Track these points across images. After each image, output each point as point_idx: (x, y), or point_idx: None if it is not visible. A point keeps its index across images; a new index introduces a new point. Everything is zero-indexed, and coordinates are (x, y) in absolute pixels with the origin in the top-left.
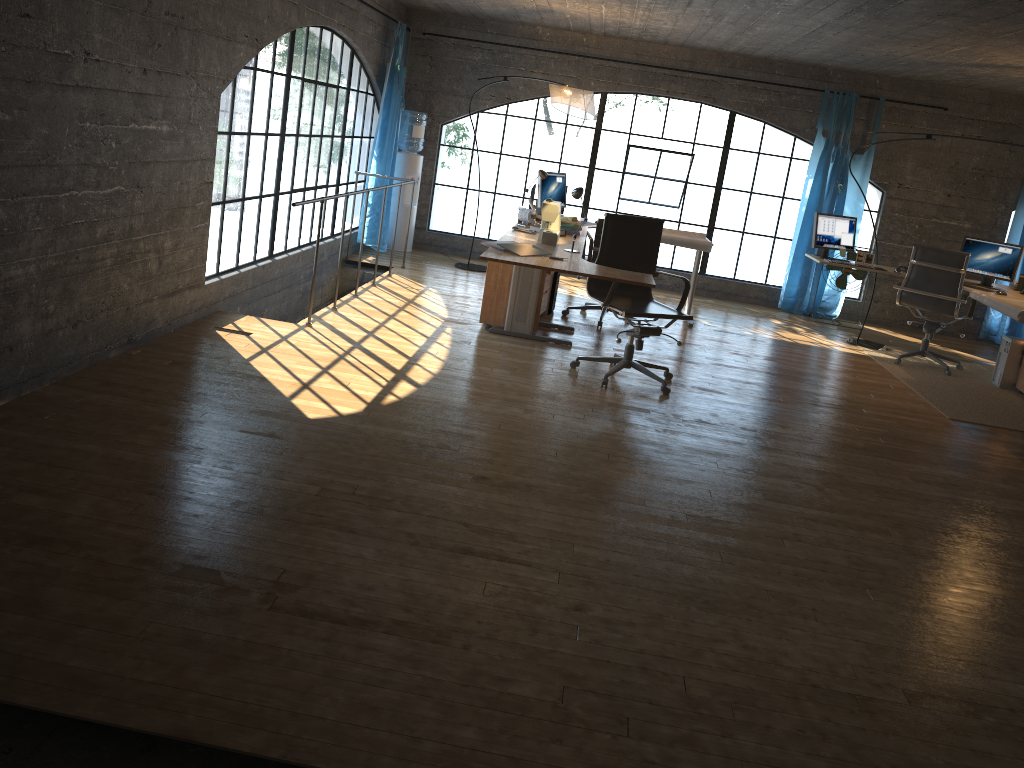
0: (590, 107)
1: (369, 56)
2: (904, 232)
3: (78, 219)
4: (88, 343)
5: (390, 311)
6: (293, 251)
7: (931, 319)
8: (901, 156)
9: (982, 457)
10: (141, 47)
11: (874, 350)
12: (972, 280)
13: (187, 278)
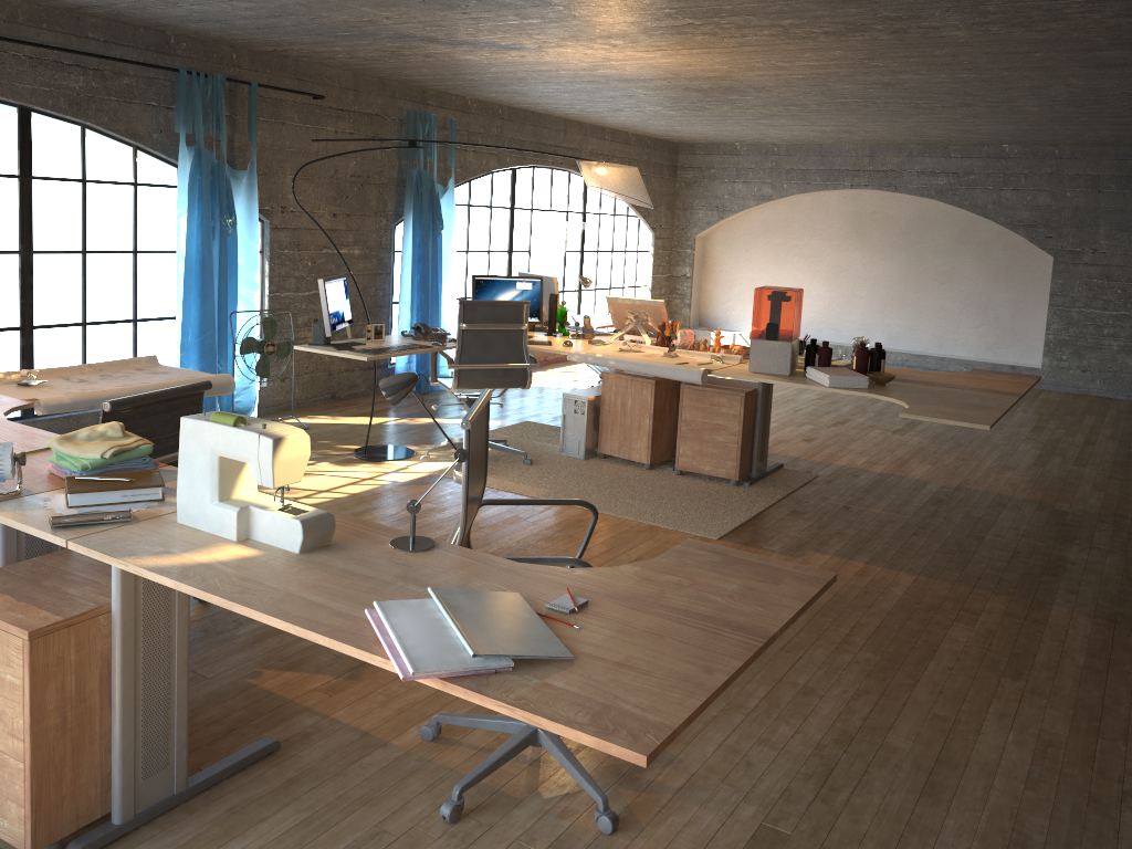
0: None
1: None
2: (298, 274)
3: None
4: None
5: None
6: None
7: (466, 395)
8: (279, 167)
9: (875, 584)
10: None
11: (412, 460)
12: None
13: None
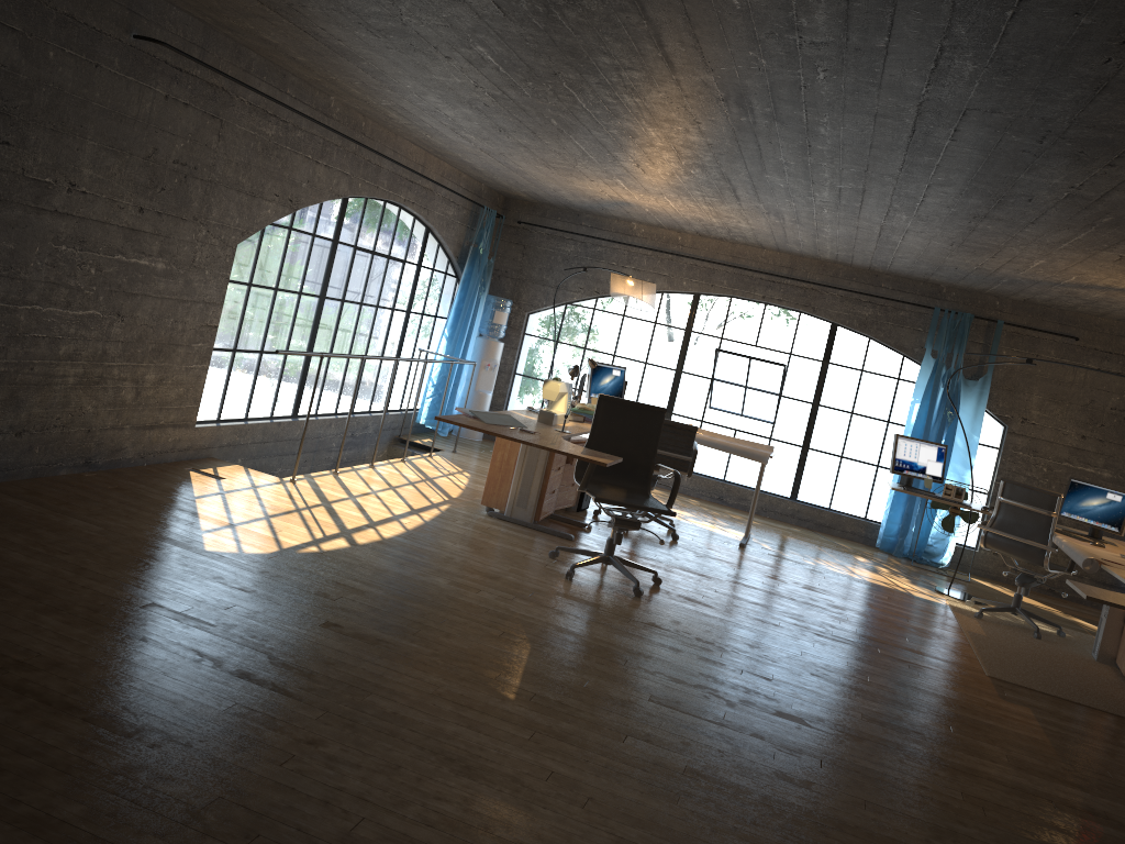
0: (648, 298)
1: (448, 236)
2: (1030, 474)
3: (39, 332)
4: (33, 454)
5: (396, 483)
6: (326, 416)
7: (1028, 571)
8: (1025, 387)
9: (990, 716)
10: (139, 188)
11: (962, 601)
12: (1086, 532)
13: (172, 415)
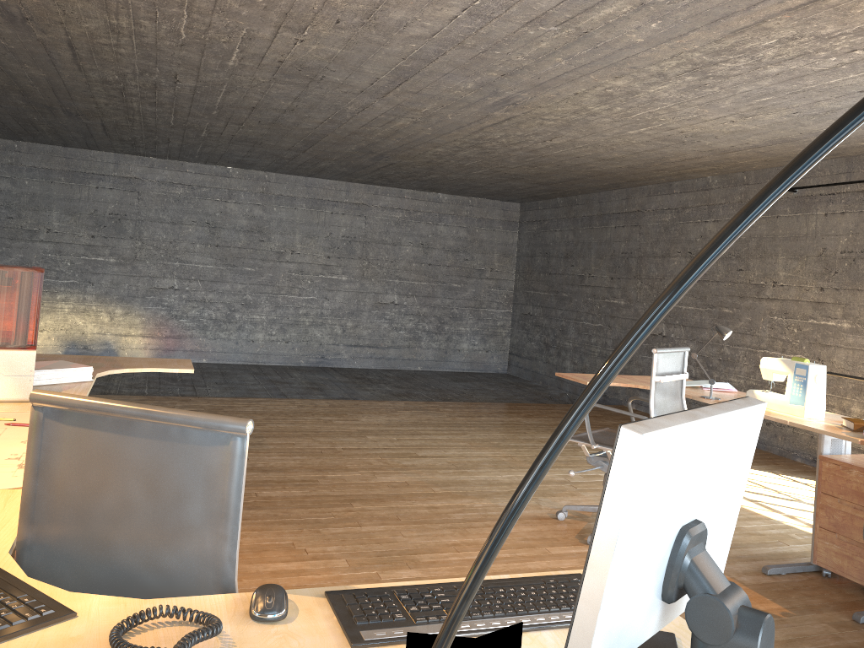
0: None
1: None
2: None
3: None
4: (777, 440)
5: None
6: None
7: None
8: None
9: None
10: (817, 275)
11: None
12: None
13: None
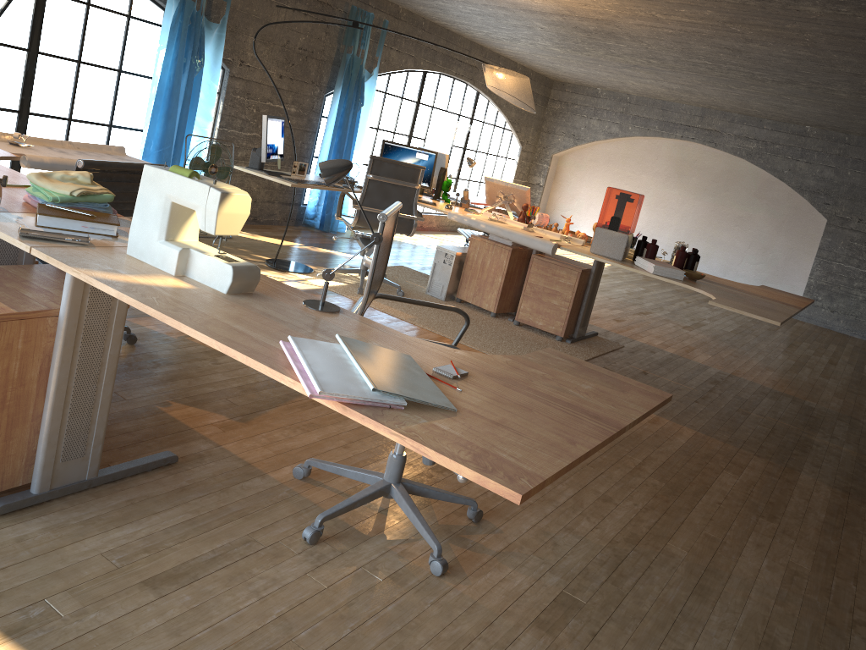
0: None
1: None
2: (244, 117)
3: None
4: None
5: None
6: None
7: (361, 233)
8: (244, 28)
9: (663, 431)
10: None
11: (310, 275)
12: None
13: None
